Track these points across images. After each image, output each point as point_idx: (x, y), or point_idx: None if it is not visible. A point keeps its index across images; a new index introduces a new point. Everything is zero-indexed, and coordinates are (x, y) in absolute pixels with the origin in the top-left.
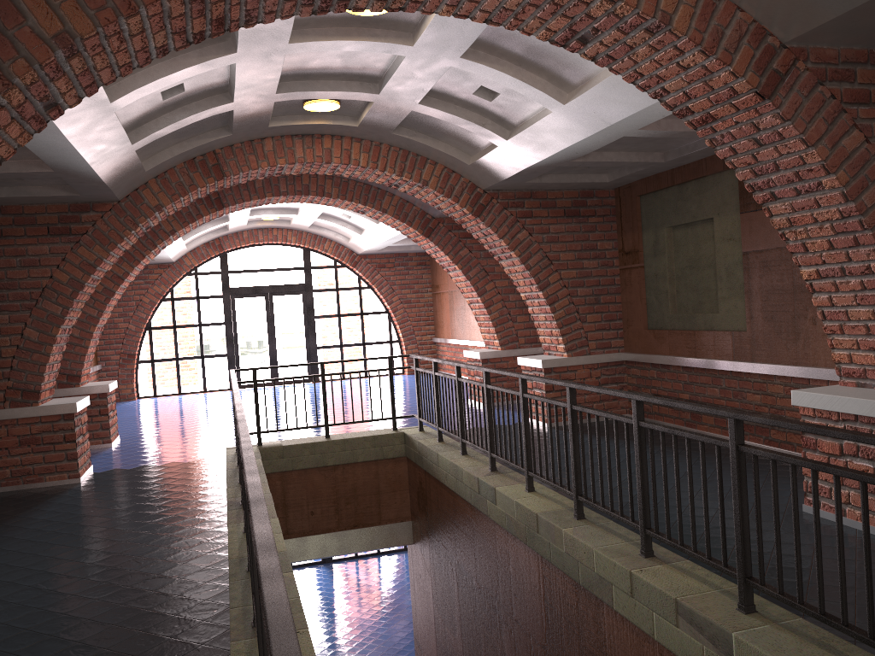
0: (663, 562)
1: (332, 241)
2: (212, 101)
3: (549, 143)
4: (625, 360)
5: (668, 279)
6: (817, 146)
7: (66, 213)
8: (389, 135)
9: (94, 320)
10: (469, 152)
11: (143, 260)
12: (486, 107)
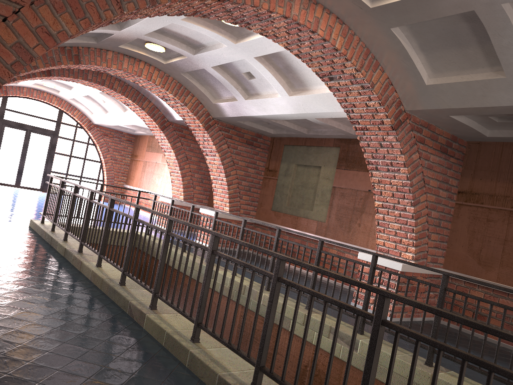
0: (316, 312)
1: (80, 111)
2: (109, 26)
3: (269, 109)
4: (254, 223)
5: (289, 189)
6: (405, 155)
7: None
8: (178, 74)
9: None
10: (216, 97)
11: None
12: (243, 81)
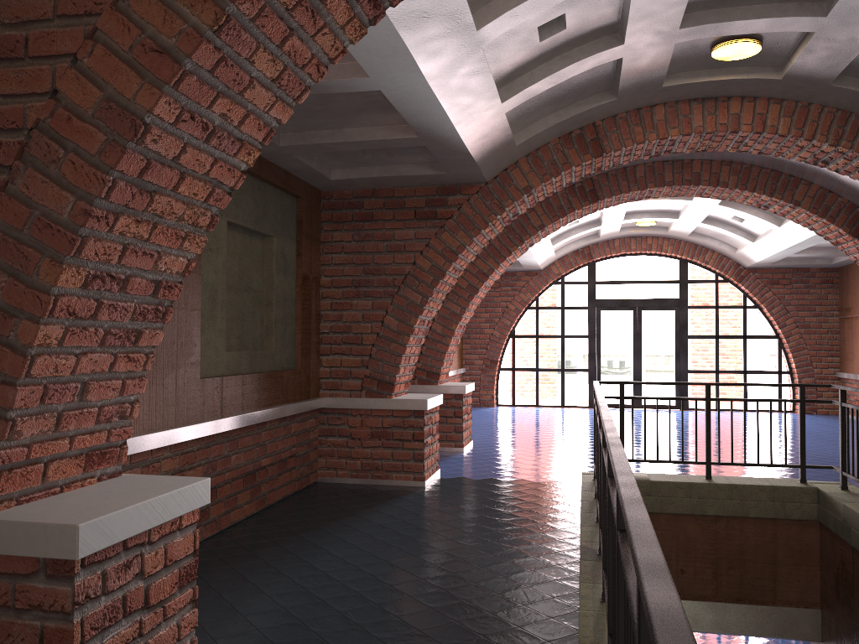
0: None
1: (715, 252)
2: (597, 45)
3: None
4: None
5: None
6: None
7: (433, 196)
8: (825, 89)
9: (456, 317)
10: None
11: (509, 256)
12: None
